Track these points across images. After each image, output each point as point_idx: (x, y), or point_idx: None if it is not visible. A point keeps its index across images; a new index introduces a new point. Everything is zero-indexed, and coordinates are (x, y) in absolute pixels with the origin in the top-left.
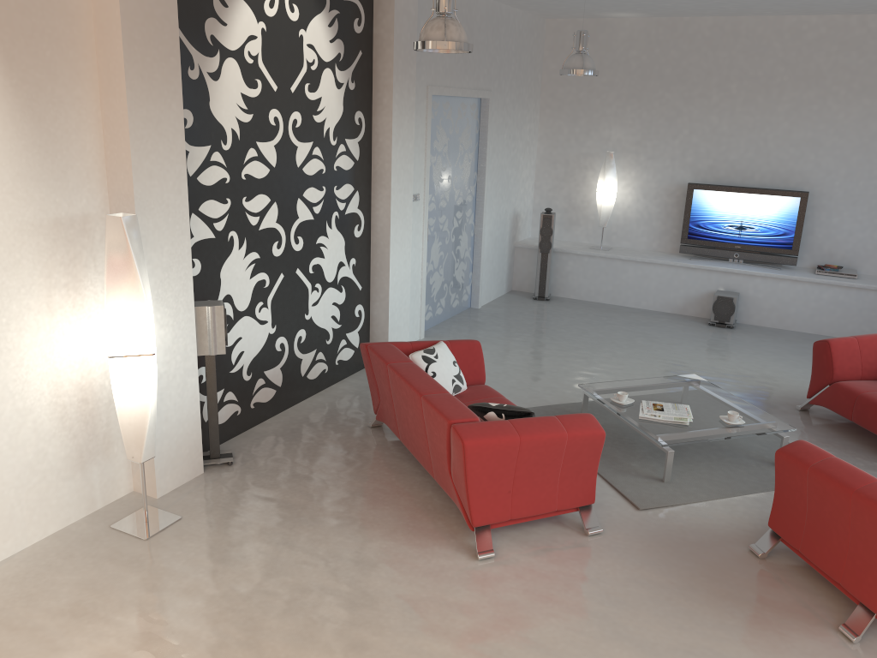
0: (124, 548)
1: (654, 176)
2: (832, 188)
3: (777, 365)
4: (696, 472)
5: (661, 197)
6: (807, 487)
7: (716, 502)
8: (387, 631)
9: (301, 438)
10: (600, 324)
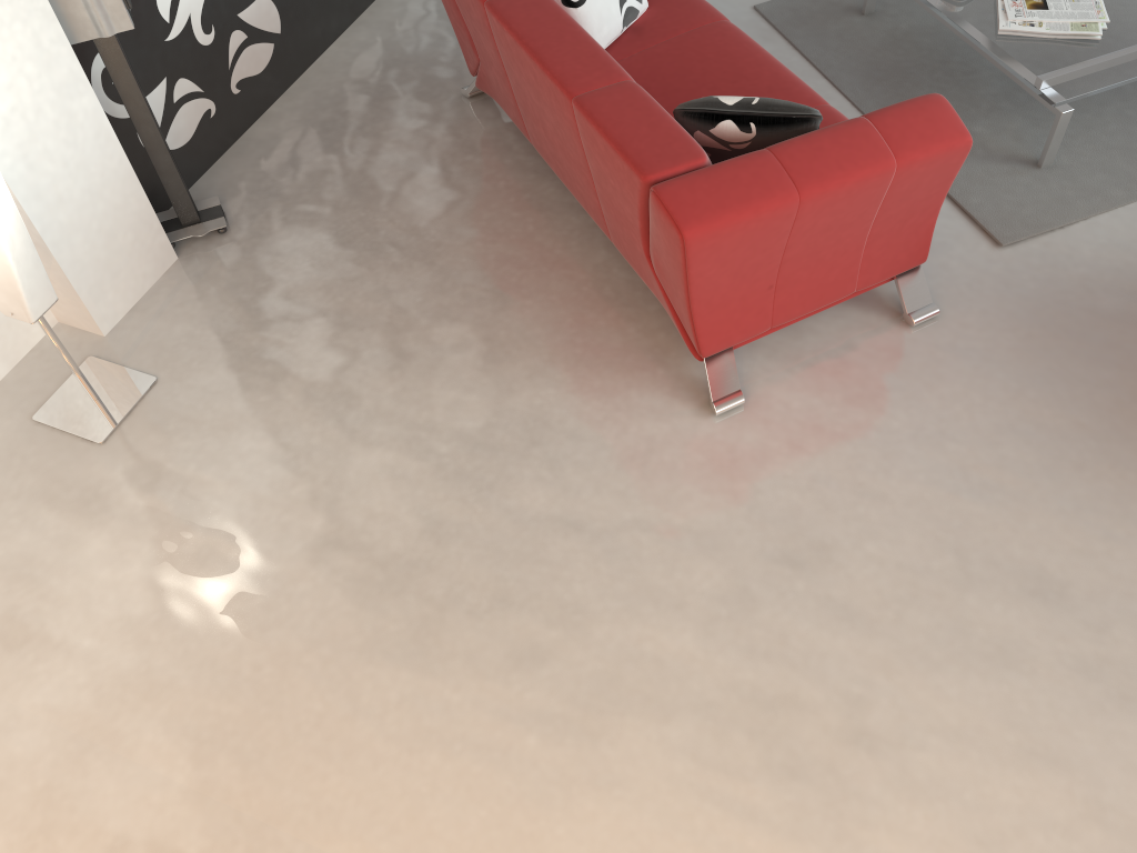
0: (68, 470)
1: None
2: None
3: None
4: (1100, 134)
5: None
6: None
7: None
8: (573, 615)
9: (344, 144)
10: None
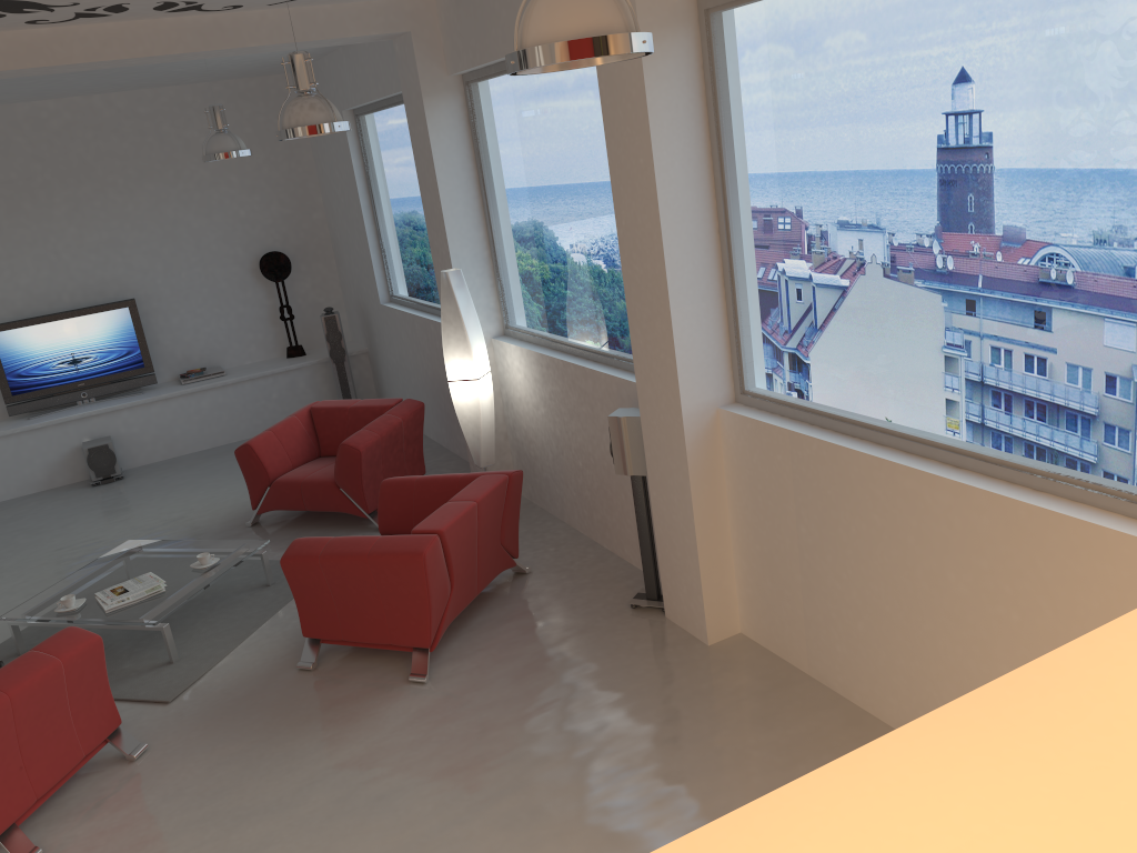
0: None
1: None
2: (157, 287)
3: (198, 494)
4: (199, 634)
5: None
6: (325, 577)
7: (239, 649)
8: None
9: None
10: None
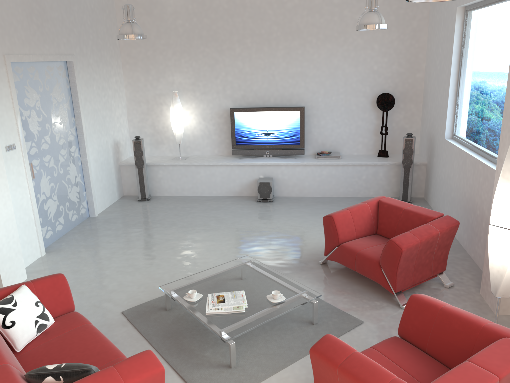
0: None
1: (208, 105)
2: (318, 102)
3: (302, 227)
4: (256, 348)
5: (215, 119)
6: (339, 382)
7: (273, 378)
8: None
9: None
10: (185, 214)
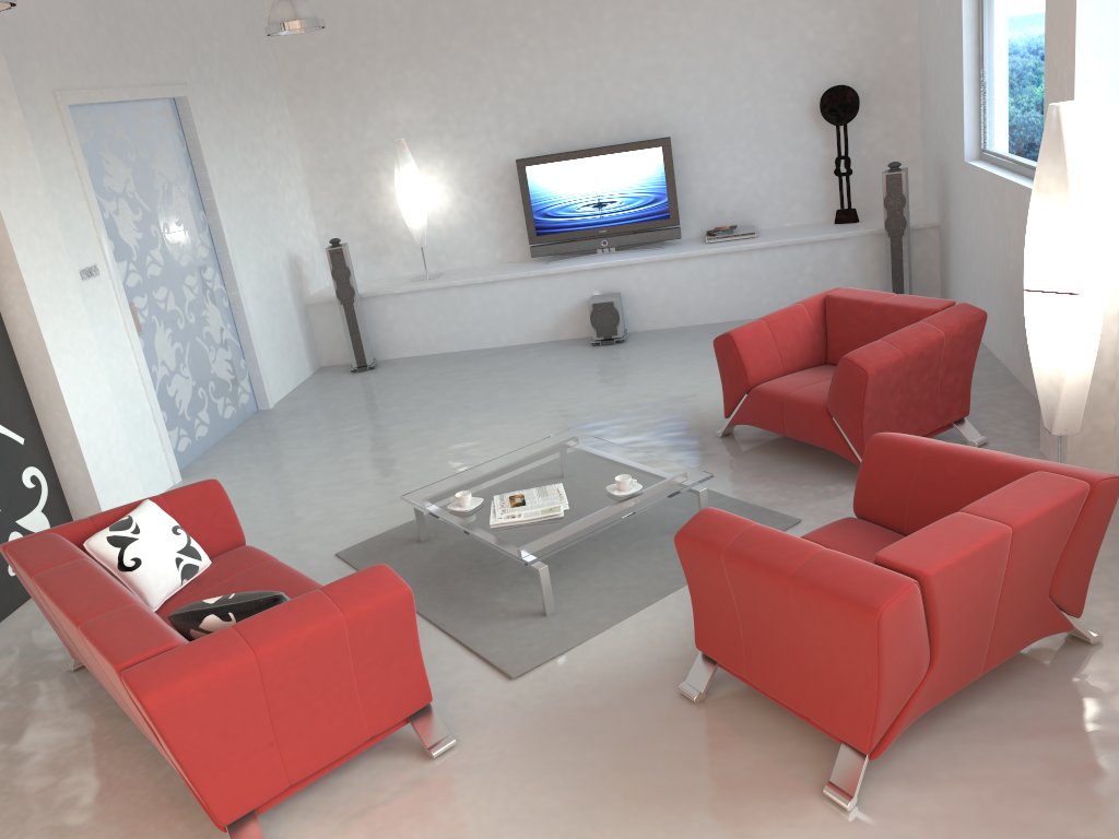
0: None
1: (471, 161)
2: (698, 125)
3: (685, 379)
4: (593, 582)
5: (488, 187)
6: (729, 583)
7: (625, 624)
8: None
9: None
10: (448, 384)
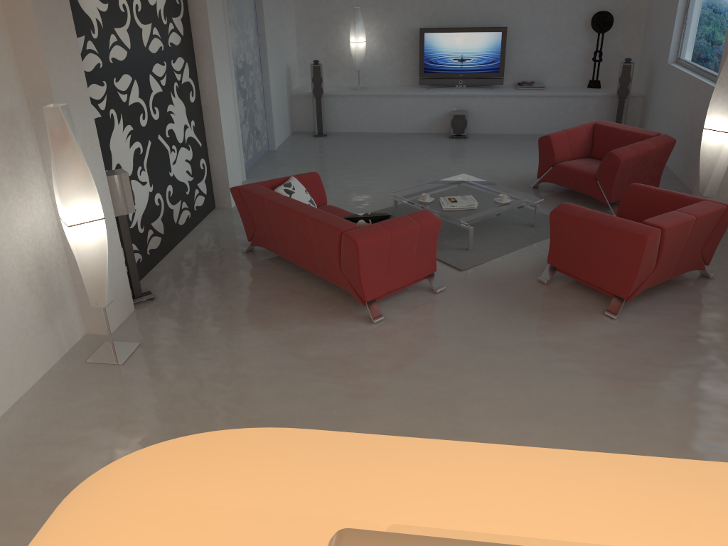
0: (110, 373)
1: (392, 25)
2: (522, 22)
3: (506, 160)
4: (486, 240)
5: (399, 42)
6: (574, 232)
7: (506, 256)
8: (338, 379)
9: (196, 270)
10: (374, 148)
